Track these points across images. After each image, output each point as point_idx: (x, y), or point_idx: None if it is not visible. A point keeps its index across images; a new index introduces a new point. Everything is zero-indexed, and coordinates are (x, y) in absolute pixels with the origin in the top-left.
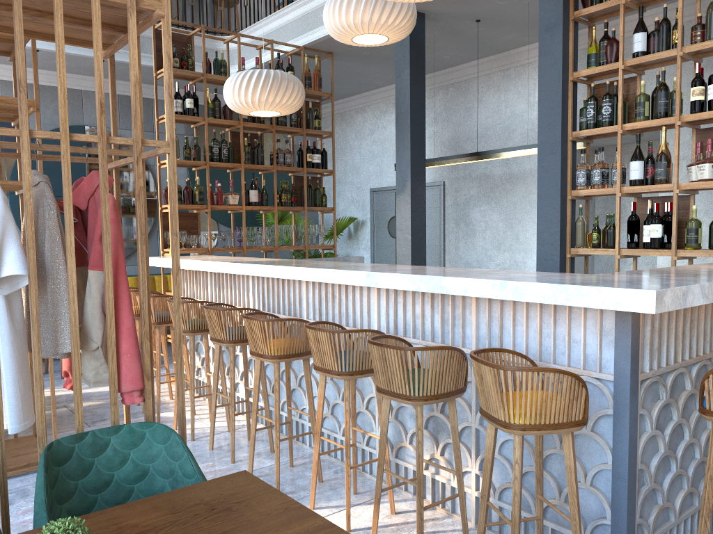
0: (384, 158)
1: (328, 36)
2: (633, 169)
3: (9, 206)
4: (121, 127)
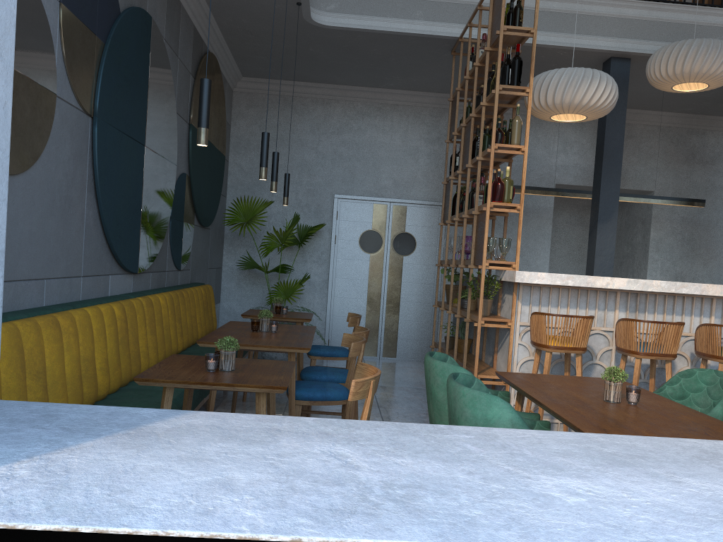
0: (359, 164)
1: (530, 44)
2: None
3: (89, 140)
4: (165, 36)
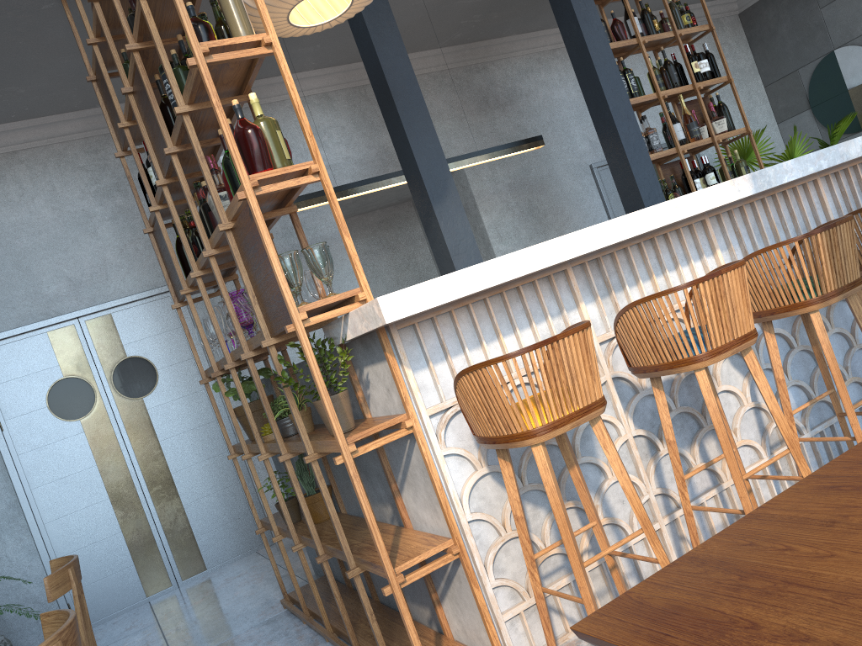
0: None
1: None
2: (680, 129)
3: None
4: None
